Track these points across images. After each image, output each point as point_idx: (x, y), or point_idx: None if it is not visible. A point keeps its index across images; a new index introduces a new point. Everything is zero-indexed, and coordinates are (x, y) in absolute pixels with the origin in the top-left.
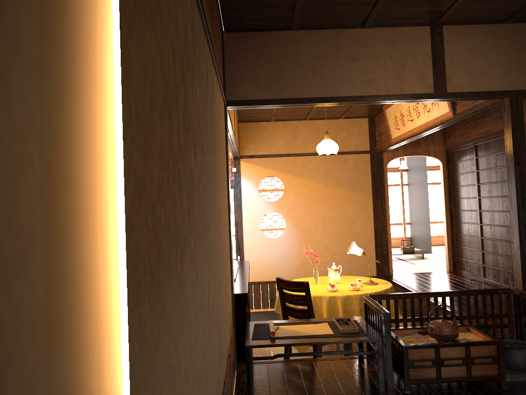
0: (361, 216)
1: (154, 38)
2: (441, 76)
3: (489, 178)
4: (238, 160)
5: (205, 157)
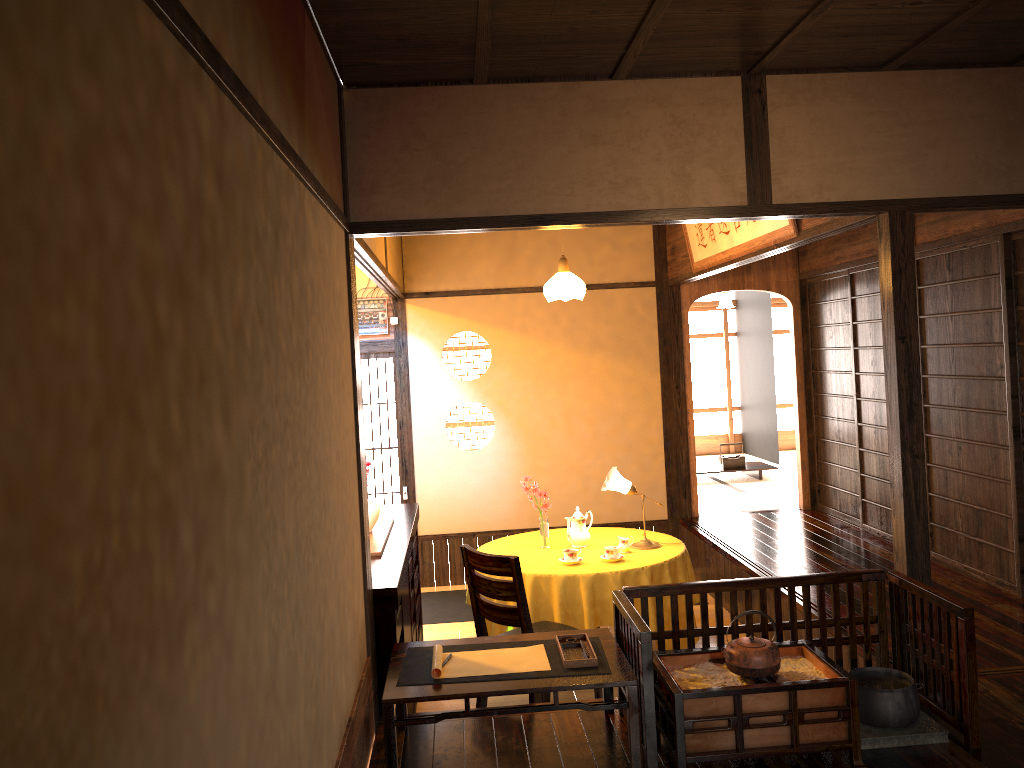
0: (639, 406)
1: (76, 300)
2: (762, 174)
3: (874, 338)
4: (401, 302)
5: (268, 392)
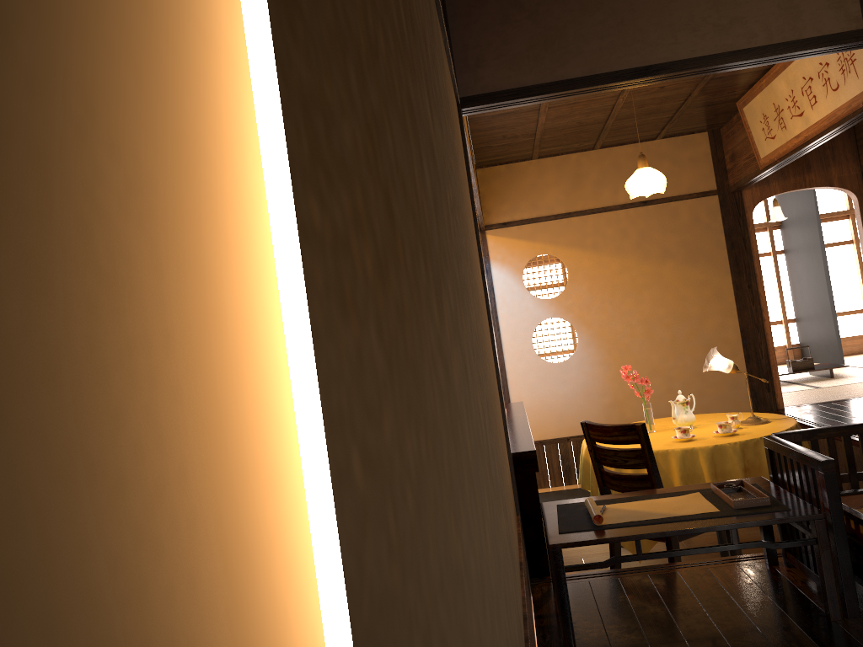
0: (713, 308)
1: None
2: None
3: None
4: (482, 234)
5: (446, 147)
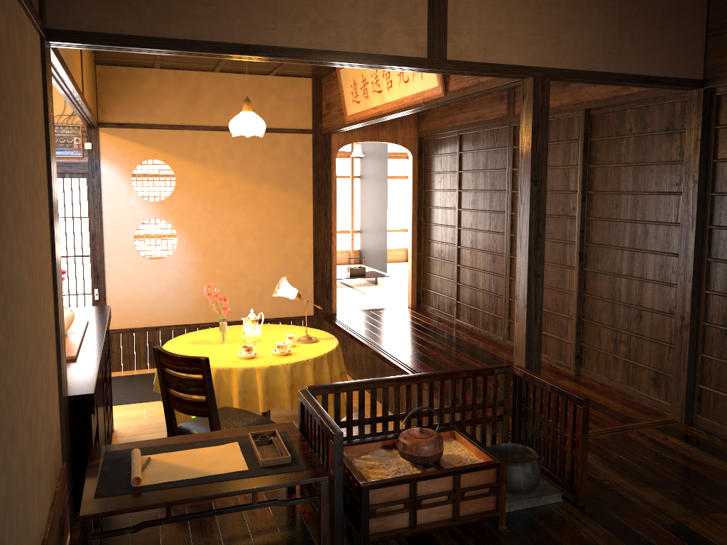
0: (295, 228)
1: None
2: (440, 32)
3: (475, 183)
4: (95, 130)
5: None
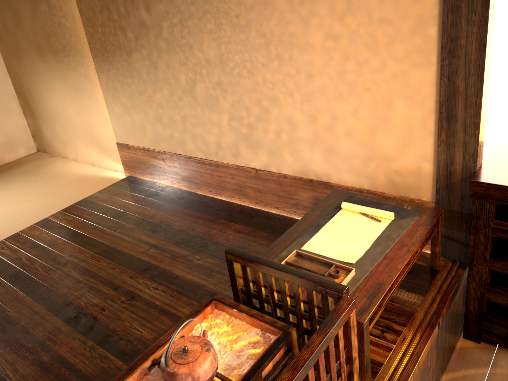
0: None
1: None
2: None
3: None
4: None
5: (182, 0)
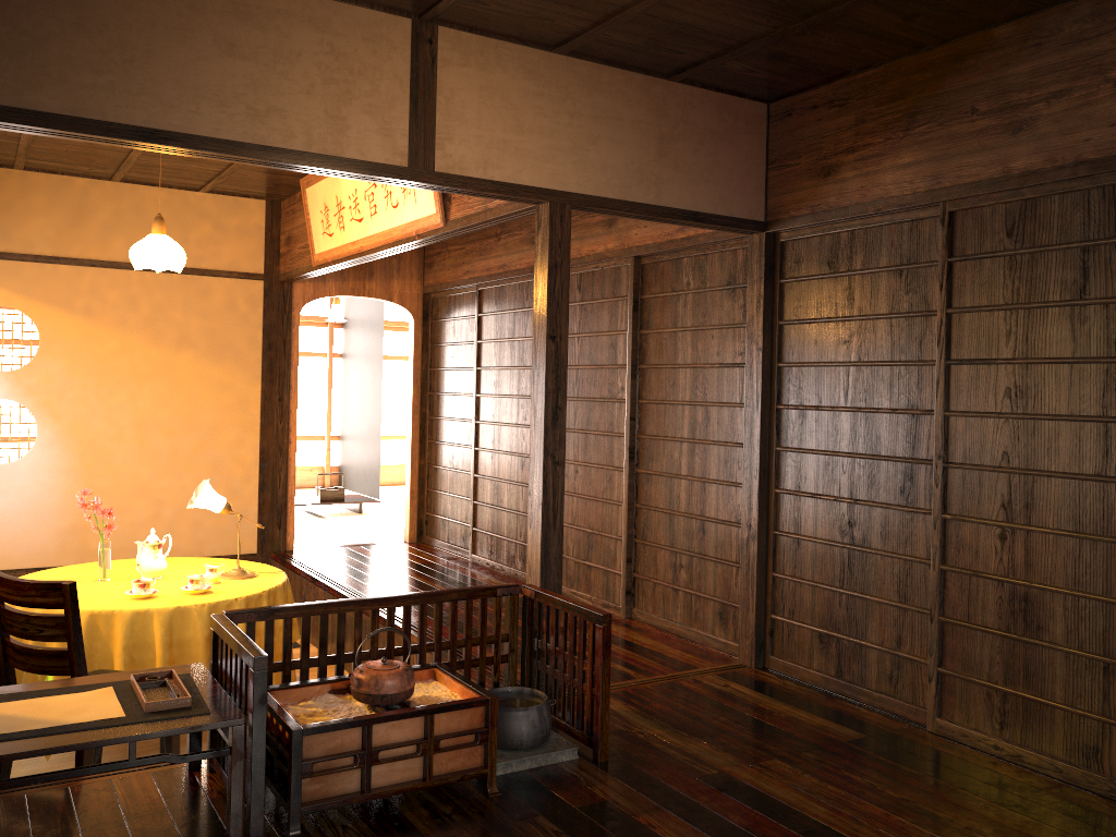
0: (233, 419)
1: None
2: (426, 135)
3: (499, 358)
4: None
5: None
